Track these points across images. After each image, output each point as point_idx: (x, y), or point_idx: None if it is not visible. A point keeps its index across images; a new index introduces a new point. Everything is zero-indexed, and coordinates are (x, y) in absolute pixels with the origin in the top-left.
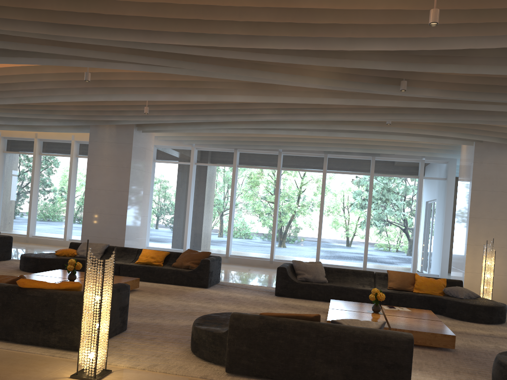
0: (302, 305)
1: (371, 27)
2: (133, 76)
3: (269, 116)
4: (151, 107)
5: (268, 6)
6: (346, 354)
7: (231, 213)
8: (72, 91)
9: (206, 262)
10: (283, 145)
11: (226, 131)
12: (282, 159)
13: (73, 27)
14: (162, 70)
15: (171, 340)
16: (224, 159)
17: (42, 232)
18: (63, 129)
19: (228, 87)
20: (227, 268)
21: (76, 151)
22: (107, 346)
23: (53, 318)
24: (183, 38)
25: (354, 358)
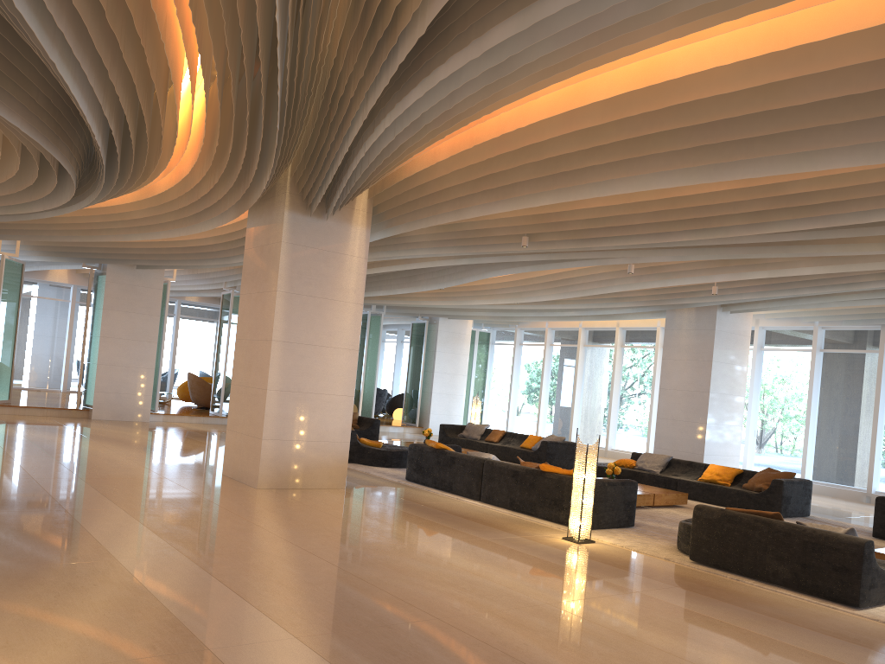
0: None
1: (880, 196)
2: None
3: (874, 283)
4: (724, 285)
5: (756, 198)
6: (795, 551)
7: (876, 425)
8: (627, 280)
9: (777, 483)
10: None
11: (838, 304)
12: None
13: (596, 238)
14: (693, 257)
15: (669, 539)
16: (866, 341)
17: (622, 445)
18: (640, 316)
19: (789, 259)
20: (855, 507)
21: (661, 340)
22: (590, 518)
23: (562, 498)
24: (690, 234)
25: (803, 557)
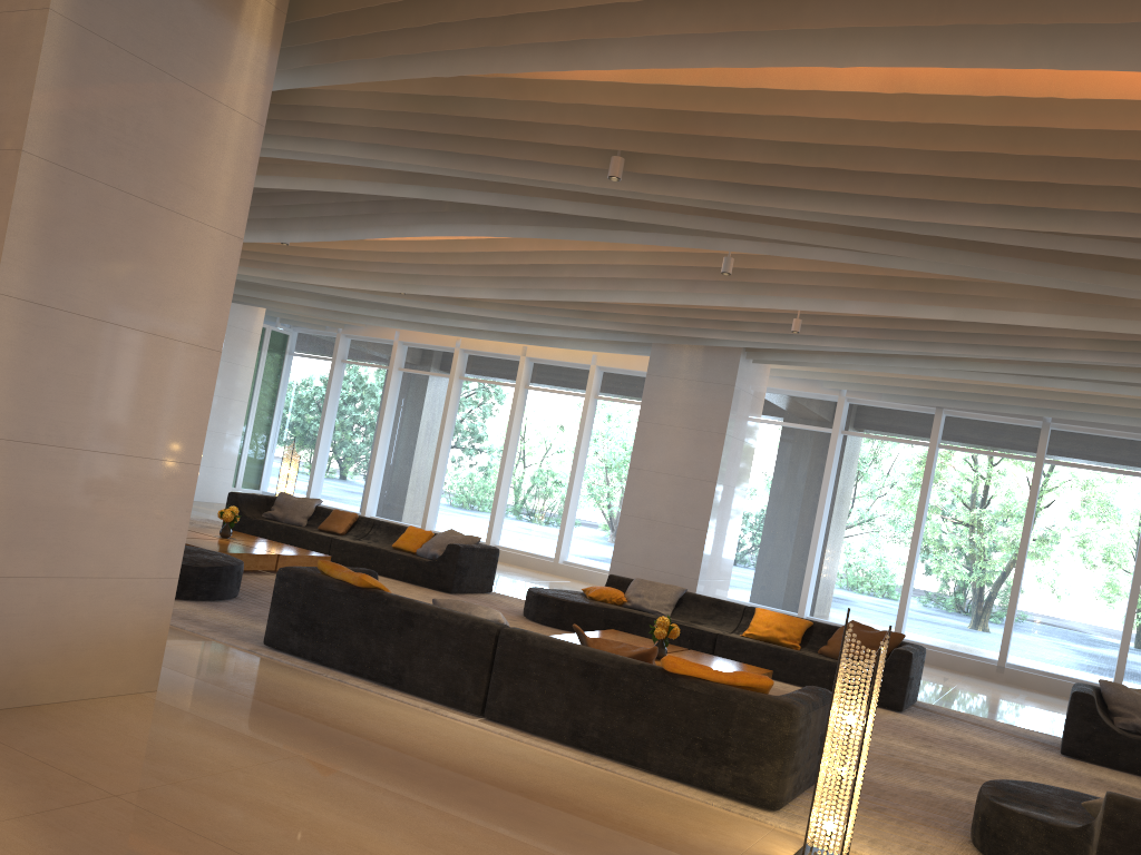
0: (1138, 788)
1: None
2: (805, 264)
3: (1075, 353)
4: (802, 319)
5: None
6: None
7: (916, 548)
8: (665, 285)
9: (903, 656)
10: (1060, 409)
11: (946, 374)
12: (1048, 439)
13: (773, 191)
14: (899, 263)
15: (917, 818)
16: (909, 427)
17: (514, 541)
18: (589, 346)
19: (1010, 295)
20: None
21: (595, 386)
22: (856, 812)
23: (726, 738)
24: (993, 215)
25: None
